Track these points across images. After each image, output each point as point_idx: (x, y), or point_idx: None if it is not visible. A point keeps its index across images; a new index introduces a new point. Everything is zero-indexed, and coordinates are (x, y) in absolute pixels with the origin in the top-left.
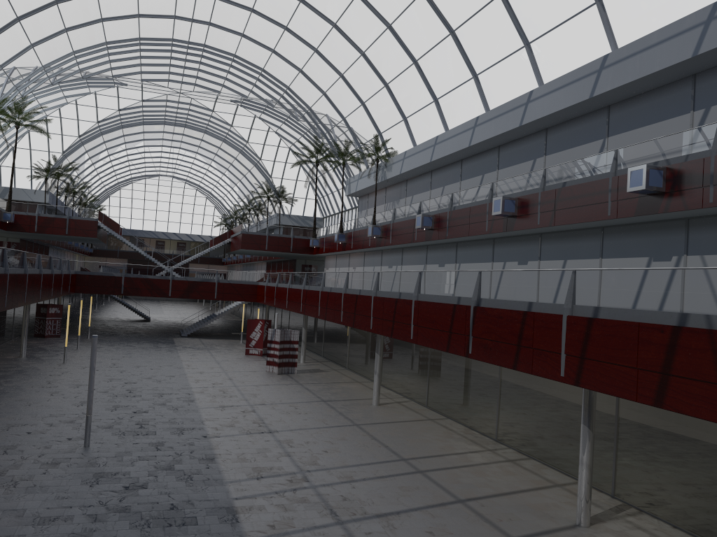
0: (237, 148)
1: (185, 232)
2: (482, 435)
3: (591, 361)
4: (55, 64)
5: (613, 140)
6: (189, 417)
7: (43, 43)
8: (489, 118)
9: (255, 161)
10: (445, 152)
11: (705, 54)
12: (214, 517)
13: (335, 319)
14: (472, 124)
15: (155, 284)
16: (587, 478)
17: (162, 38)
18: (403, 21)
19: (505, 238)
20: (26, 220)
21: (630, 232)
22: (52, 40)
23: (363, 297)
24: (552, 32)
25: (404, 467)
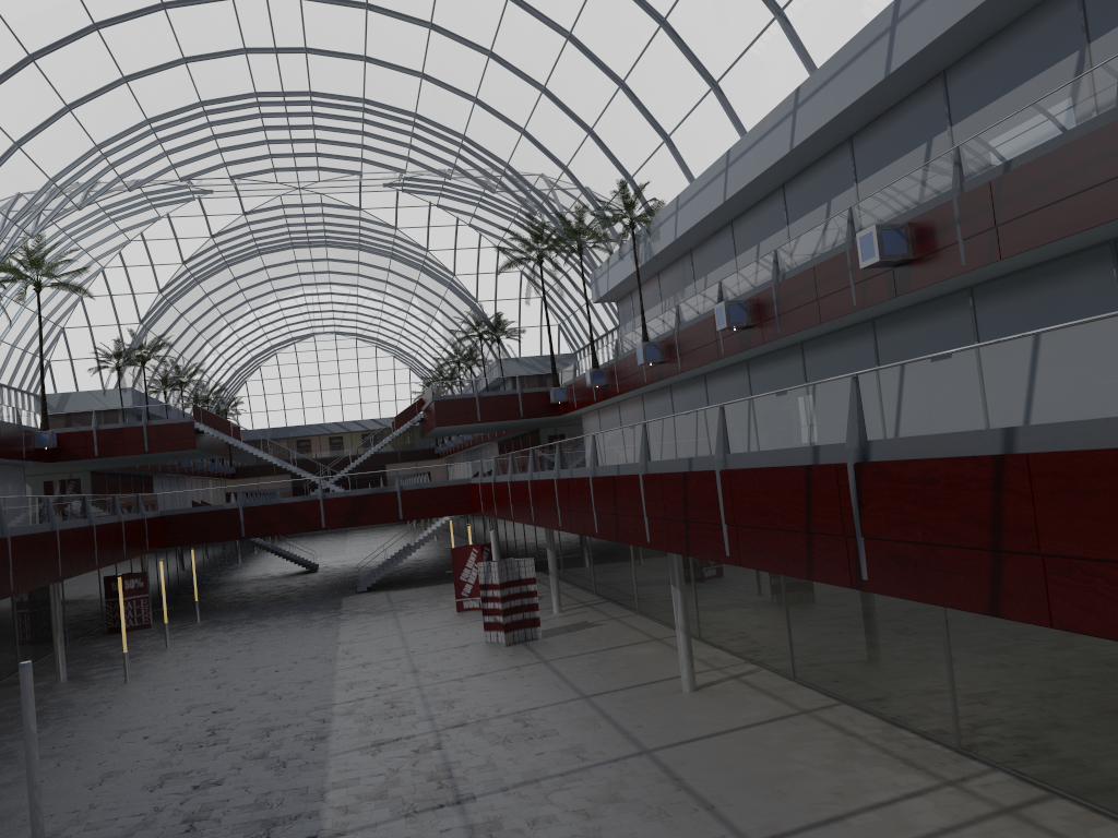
0: (414, 264)
1: (371, 416)
2: (923, 741)
3: None
4: (72, 173)
5: (1102, 47)
6: (300, 785)
7: (36, 137)
8: (821, 83)
9: (447, 279)
10: (748, 176)
11: None
12: None
13: (587, 530)
14: (789, 107)
15: (296, 511)
16: None
17: (239, 95)
18: None
19: (895, 314)
20: (79, 440)
21: None
22: (51, 131)
23: (624, 479)
24: None
25: None
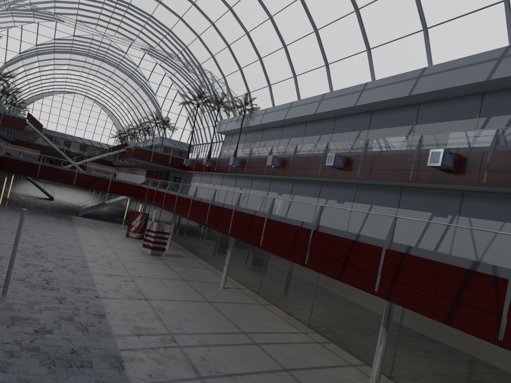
0: (138, 84)
1: (88, 138)
2: (297, 321)
3: (400, 284)
4: None
5: (418, 128)
6: (84, 280)
7: None
8: (333, 96)
9: (151, 95)
10: (296, 114)
11: (495, 80)
12: (105, 363)
13: (201, 222)
14: (319, 98)
15: (64, 174)
16: (379, 365)
17: None
18: (282, 15)
19: (330, 183)
20: None
21: (421, 193)
22: None
23: (225, 209)
24: (388, 44)
25: (244, 339)
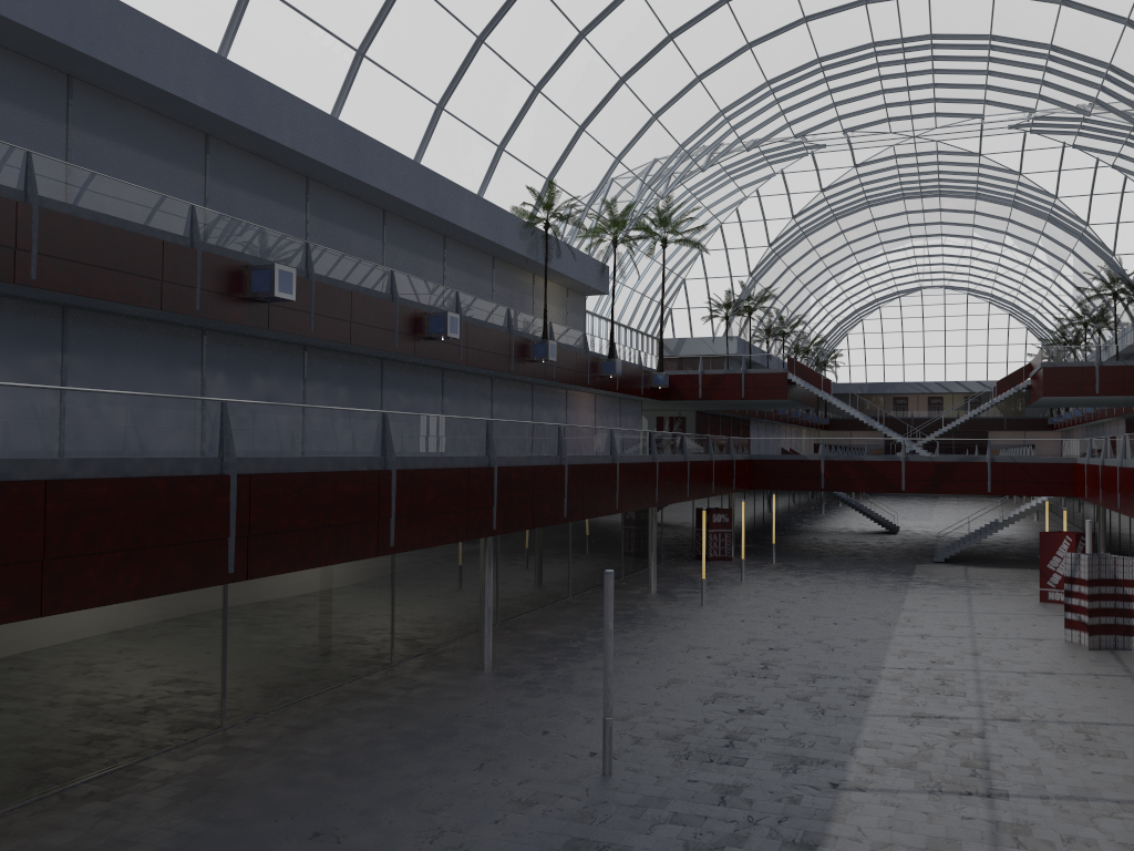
0: (1038, 213)
1: (977, 378)
2: None
3: None
4: (698, 138)
5: None
6: (833, 734)
7: (670, 108)
8: None
9: (1078, 229)
10: None
11: None
12: None
13: None
14: None
15: (876, 470)
16: None
17: (856, 47)
18: None
19: None
20: (687, 382)
21: None
22: (683, 101)
23: None
24: None
25: None
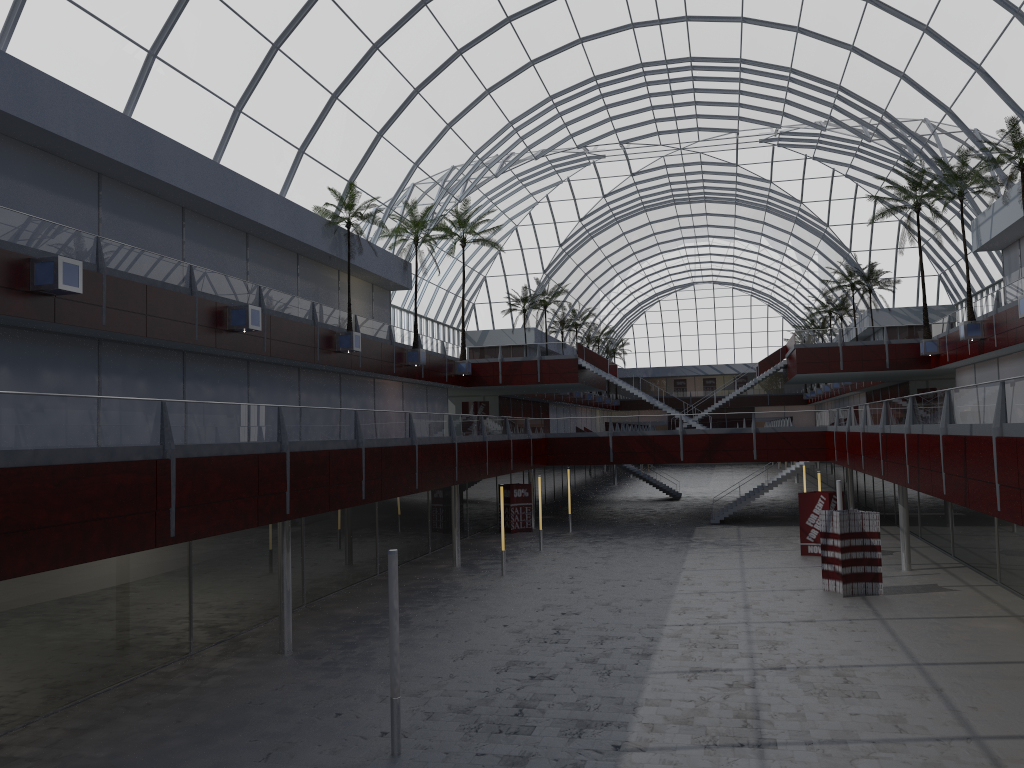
0: (788, 217)
1: (743, 361)
2: None
3: None
4: (490, 147)
5: None
6: (617, 695)
7: (463, 118)
8: None
9: (820, 230)
10: None
11: None
12: None
13: (934, 490)
14: None
15: (658, 443)
16: None
17: (626, 67)
18: None
19: None
20: (488, 369)
21: None
22: (474, 112)
23: (975, 440)
24: None
25: None
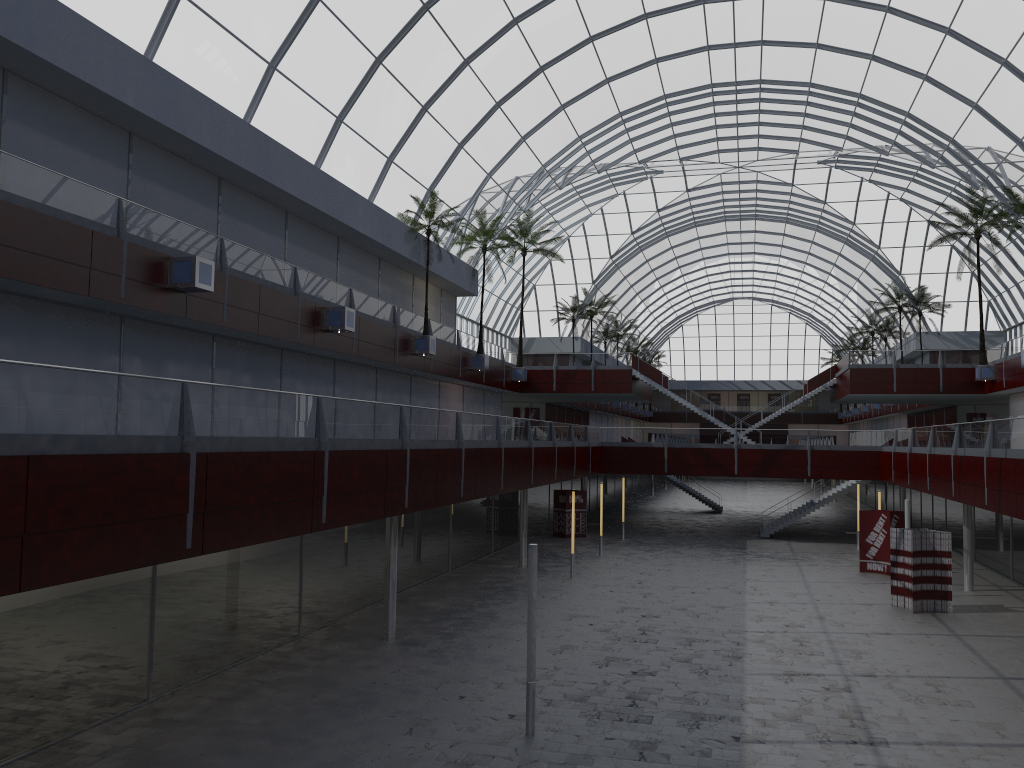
0: (838, 237)
1: (778, 378)
2: None
3: None
4: (558, 160)
5: None
6: (721, 692)
7: (536, 132)
8: None
9: (871, 252)
10: None
11: None
12: None
13: (1019, 512)
14: None
15: (713, 456)
16: None
17: (696, 87)
18: None
19: None
20: (542, 377)
21: None
22: (548, 126)
23: None
24: None
25: None
